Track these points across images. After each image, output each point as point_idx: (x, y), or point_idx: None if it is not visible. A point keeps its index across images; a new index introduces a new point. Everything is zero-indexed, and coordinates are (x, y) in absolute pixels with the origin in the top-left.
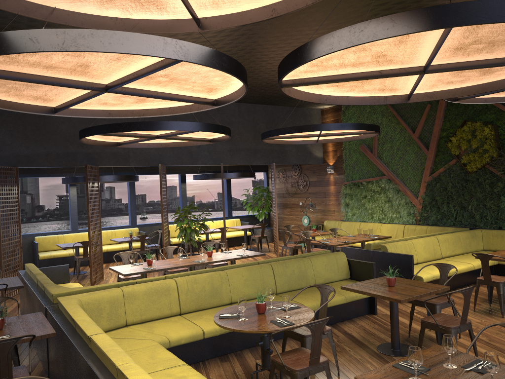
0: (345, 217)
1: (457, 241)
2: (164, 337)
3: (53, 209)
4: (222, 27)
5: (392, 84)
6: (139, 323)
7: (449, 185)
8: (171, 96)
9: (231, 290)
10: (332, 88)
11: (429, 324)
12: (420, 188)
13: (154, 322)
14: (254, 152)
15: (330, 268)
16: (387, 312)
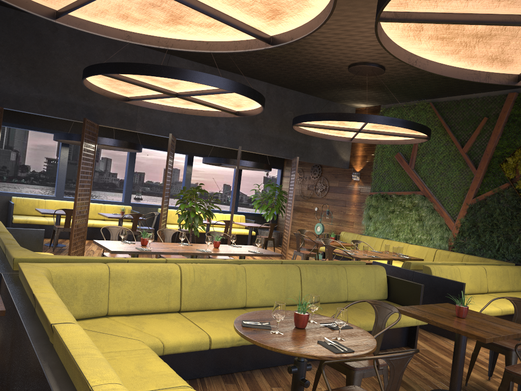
0: (365, 232)
1: (506, 276)
2: (158, 339)
3: (38, 172)
4: None
5: (515, 49)
6: (124, 315)
7: (496, 211)
8: (219, 15)
9: (247, 290)
10: (434, 42)
11: (517, 377)
12: (460, 211)
13: (144, 317)
14: (276, 142)
15: (367, 283)
16: (428, 347)
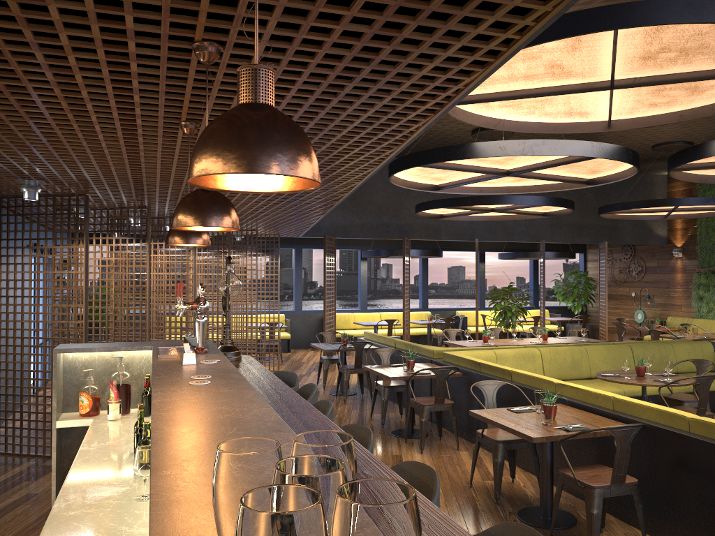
0: (697, 314)
1: None
2: None
3: None
4: (630, 128)
5: None
6: None
7: None
8: (555, 177)
9: (590, 365)
10: None
11: None
12: None
13: None
14: (579, 228)
15: (694, 357)
16: None
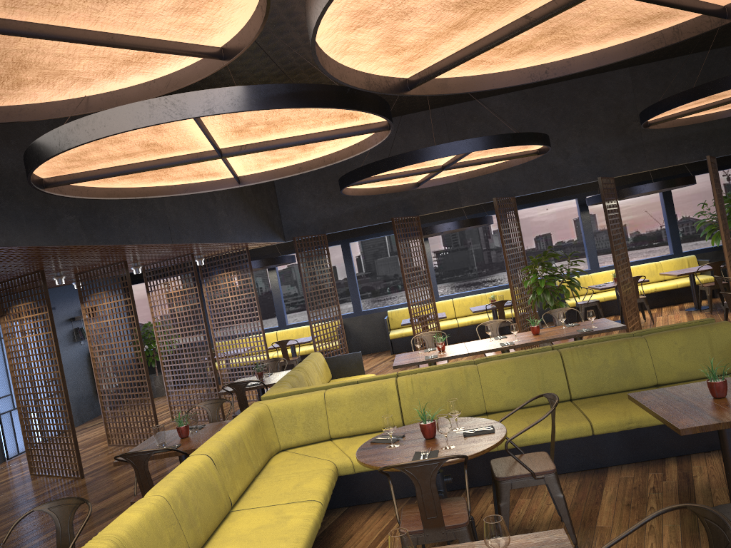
0: None
1: None
2: (348, 459)
3: None
4: (239, 51)
5: (626, 12)
6: (348, 436)
7: None
8: (313, 137)
9: (483, 394)
10: (525, 55)
11: None
12: None
13: (363, 437)
14: (674, 144)
15: (693, 354)
16: None
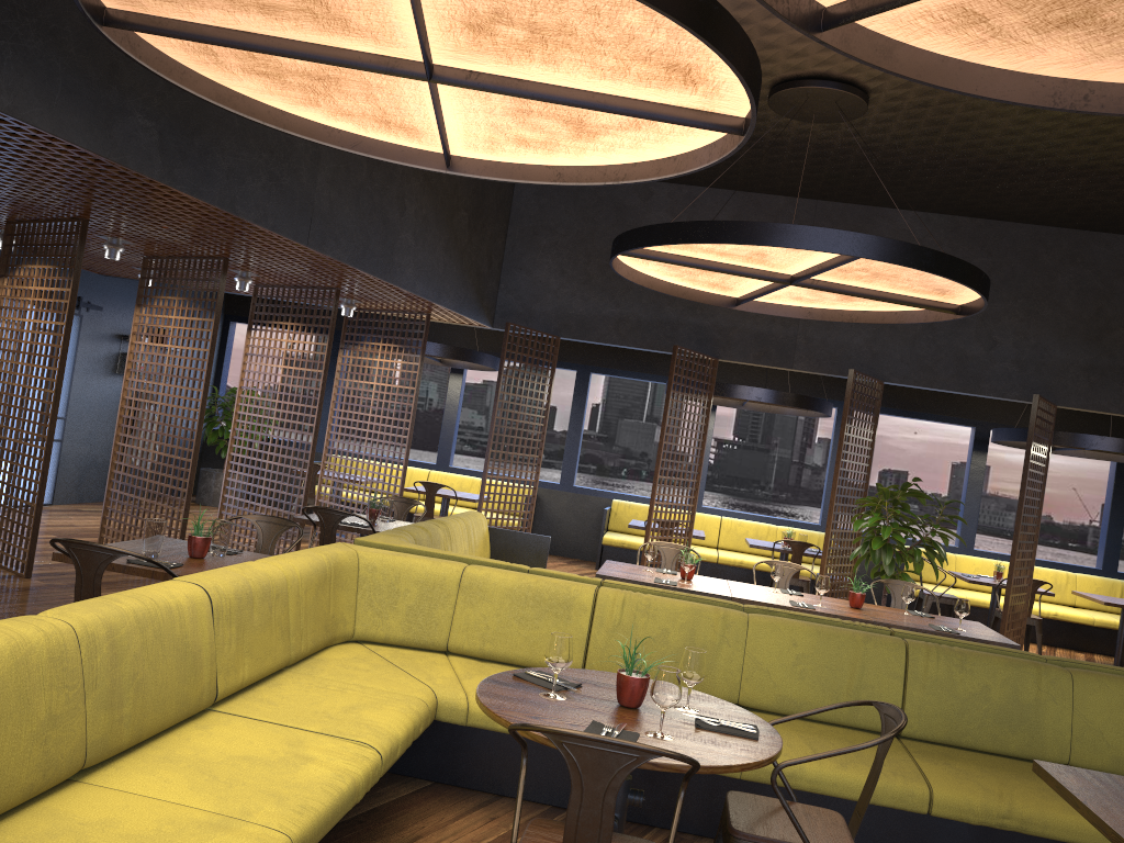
0: None
1: None
2: (463, 695)
3: None
4: None
5: None
6: (479, 659)
7: None
8: (604, 101)
9: (744, 669)
10: (1067, 37)
11: None
12: None
13: (504, 669)
14: None
15: None
16: None
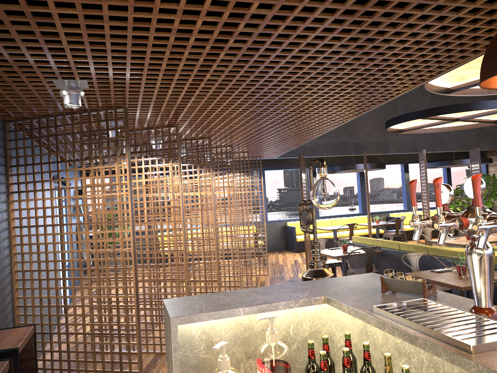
0: None
1: None
2: None
3: (274, 201)
4: None
5: None
6: None
7: None
8: None
9: None
10: None
11: None
12: None
13: None
14: None
15: None
16: None
